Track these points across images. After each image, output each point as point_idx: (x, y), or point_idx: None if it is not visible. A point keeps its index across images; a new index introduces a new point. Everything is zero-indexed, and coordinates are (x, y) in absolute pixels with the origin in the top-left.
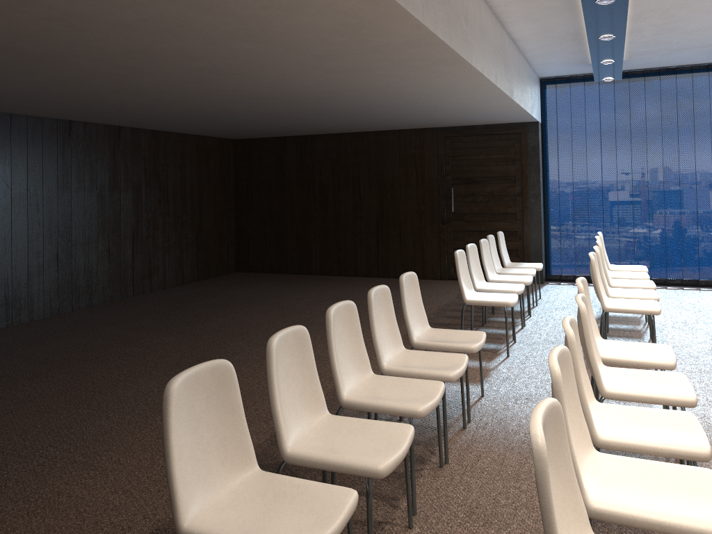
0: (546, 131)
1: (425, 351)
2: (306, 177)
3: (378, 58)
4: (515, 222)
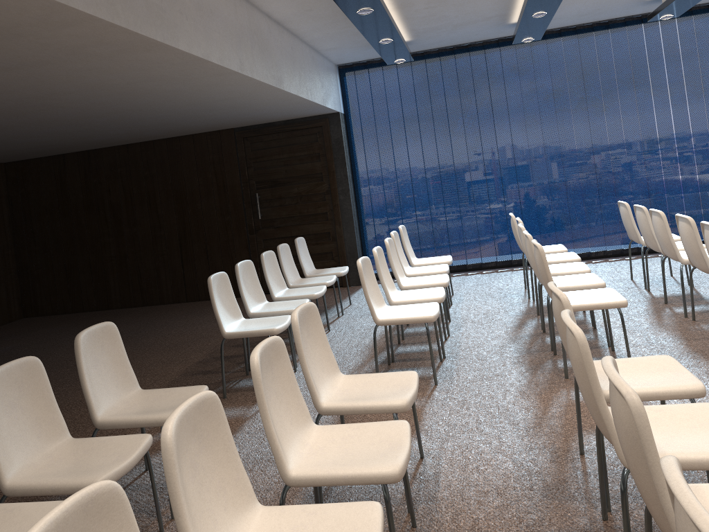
0: (350, 122)
1: (96, 438)
2: (94, 198)
3: (33, 45)
4: (327, 222)
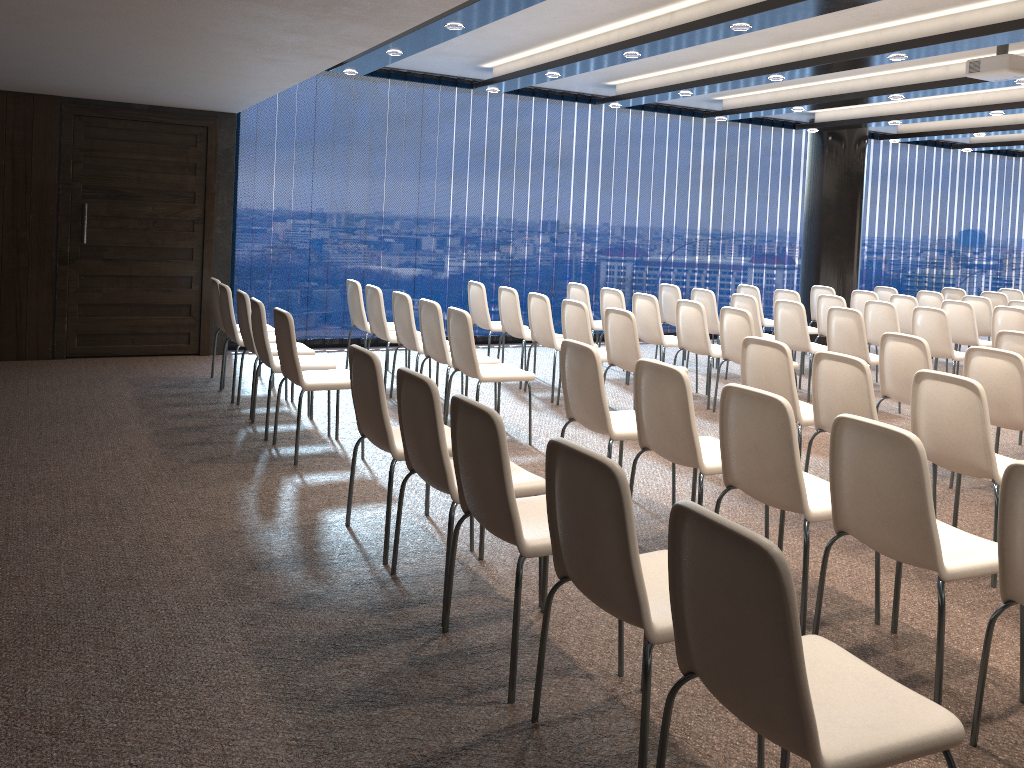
0: (242, 130)
1: None
2: None
3: None
4: (190, 263)
